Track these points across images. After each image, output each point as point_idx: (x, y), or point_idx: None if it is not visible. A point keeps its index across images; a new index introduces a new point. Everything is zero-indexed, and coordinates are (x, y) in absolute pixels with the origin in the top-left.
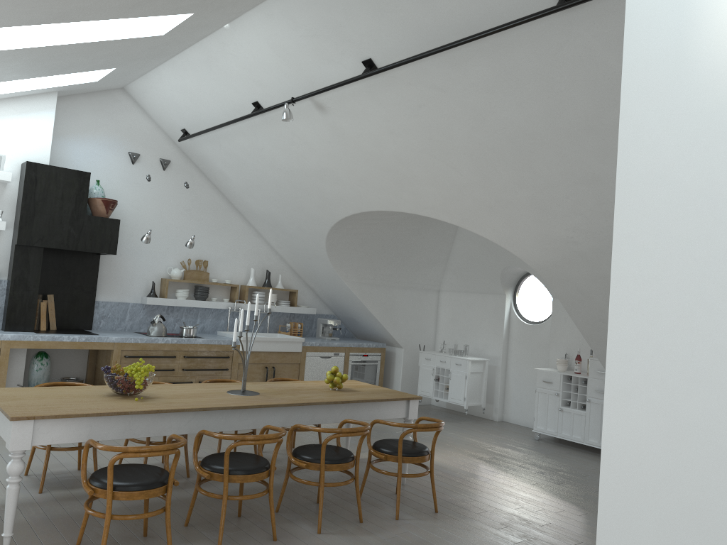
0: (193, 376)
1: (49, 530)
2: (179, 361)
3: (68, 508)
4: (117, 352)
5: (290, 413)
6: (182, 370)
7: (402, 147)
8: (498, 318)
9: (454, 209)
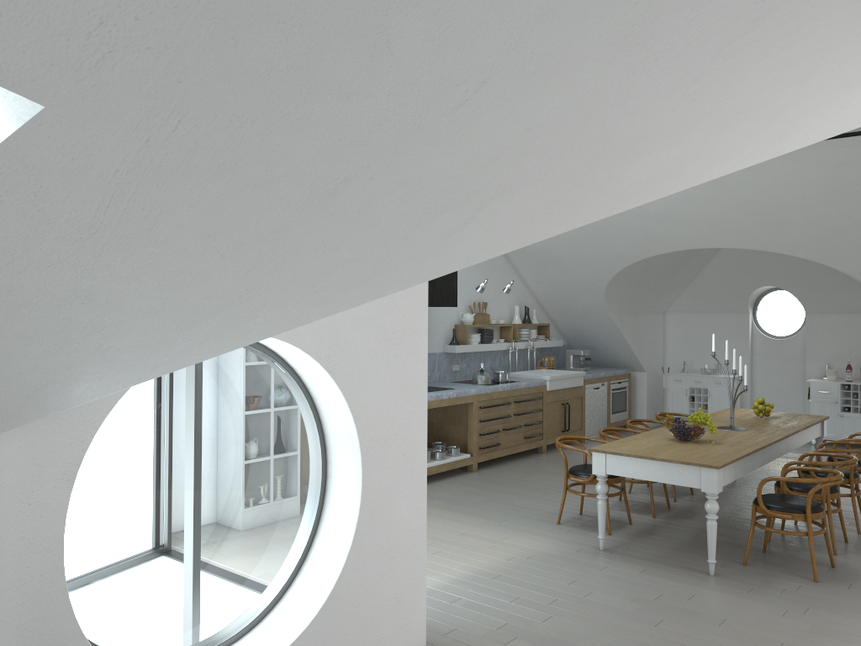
0: (520, 420)
1: (695, 558)
2: (511, 407)
3: (661, 542)
4: (475, 404)
5: (788, 441)
6: (513, 415)
7: (793, 195)
8: (742, 336)
9: (818, 247)
